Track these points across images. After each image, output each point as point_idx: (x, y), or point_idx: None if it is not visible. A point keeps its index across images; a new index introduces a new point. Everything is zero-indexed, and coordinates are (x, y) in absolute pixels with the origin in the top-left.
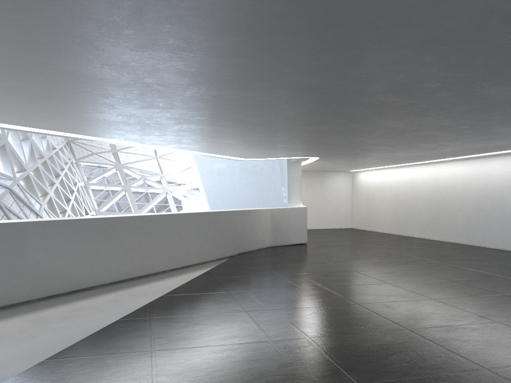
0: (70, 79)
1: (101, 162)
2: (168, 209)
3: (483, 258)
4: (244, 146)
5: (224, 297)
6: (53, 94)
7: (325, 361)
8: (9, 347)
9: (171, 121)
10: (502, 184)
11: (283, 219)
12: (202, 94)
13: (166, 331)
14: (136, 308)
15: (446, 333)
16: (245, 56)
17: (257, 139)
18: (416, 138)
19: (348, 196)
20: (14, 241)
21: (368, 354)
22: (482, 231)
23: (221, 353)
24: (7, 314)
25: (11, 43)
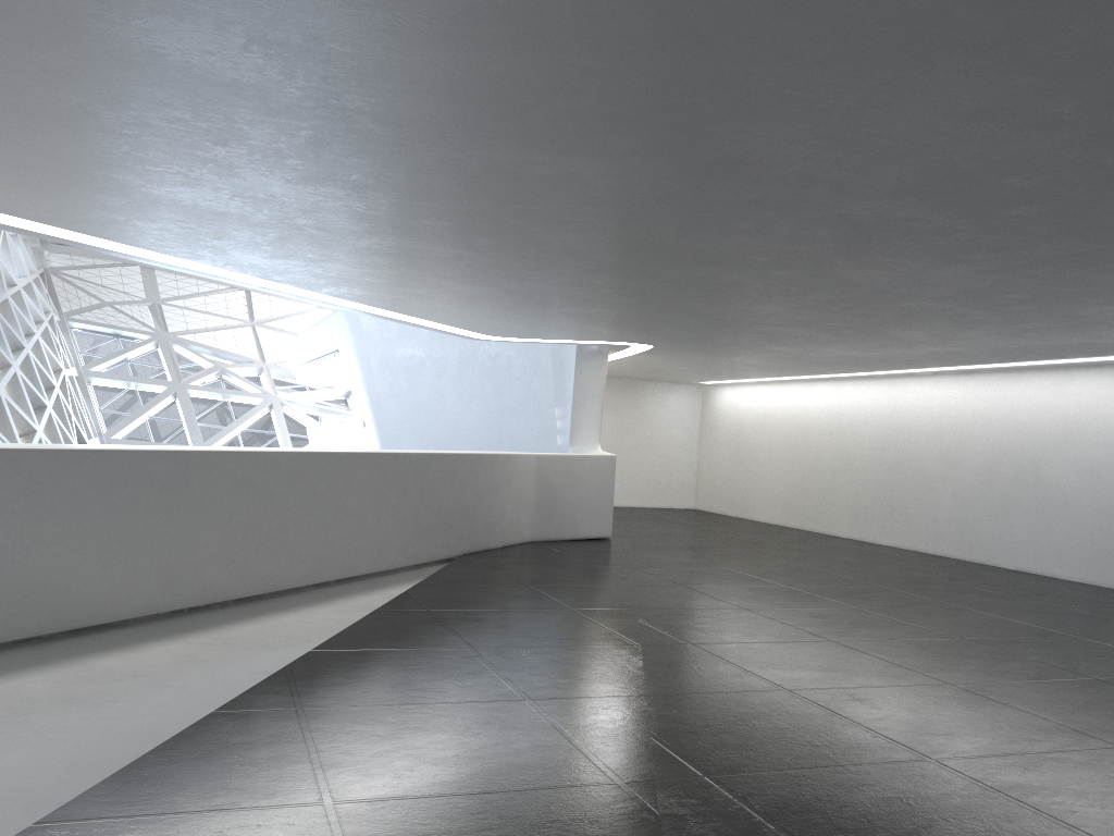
0: (147, 77)
1: (120, 326)
2: (273, 442)
3: (1006, 590)
4: (501, 306)
5: (467, 662)
6: (85, 117)
7: None
8: None
9: (360, 225)
10: (1044, 432)
11: (563, 481)
12: (471, 156)
13: (347, 747)
14: (250, 681)
15: (1026, 773)
16: (634, 52)
17: (542, 289)
18: (895, 315)
19: (692, 439)
20: None
21: (872, 825)
22: (993, 532)
23: (508, 815)
24: None
25: None
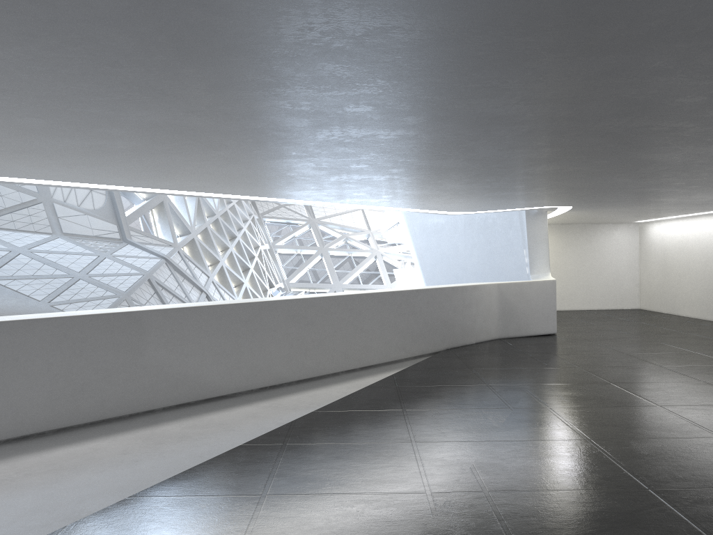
0: (159, 132)
1: (289, 218)
2: (379, 278)
3: None
4: (445, 197)
5: (395, 419)
6: (150, 149)
7: (494, 533)
8: (102, 475)
9: (321, 172)
10: None
11: (517, 299)
12: (341, 137)
13: (294, 466)
14: (275, 428)
15: None
16: (365, 85)
17: (459, 187)
18: None
19: (633, 260)
20: (130, 335)
21: (567, 527)
22: None
23: (350, 507)
24: (120, 428)
25: (61, 98)
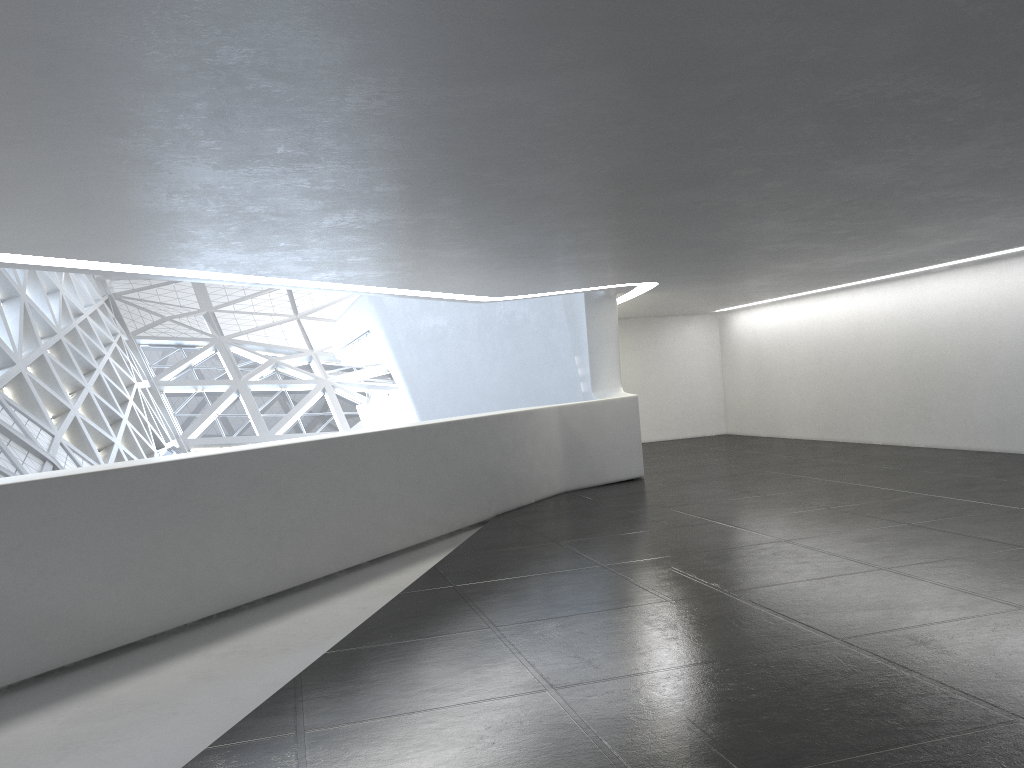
0: None
1: (181, 337)
2: (331, 422)
3: None
4: (493, 266)
5: (488, 646)
6: None
7: None
8: None
9: (314, 203)
10: None
11: (587, 428)
12: (392, 103)
13: None
14: (260, 696)
15: None
16: None
17: (527, 243)
18: (904, 212)
19: (714, 366)
20: None
21: None
22: None
23: None
24: None
25: None
